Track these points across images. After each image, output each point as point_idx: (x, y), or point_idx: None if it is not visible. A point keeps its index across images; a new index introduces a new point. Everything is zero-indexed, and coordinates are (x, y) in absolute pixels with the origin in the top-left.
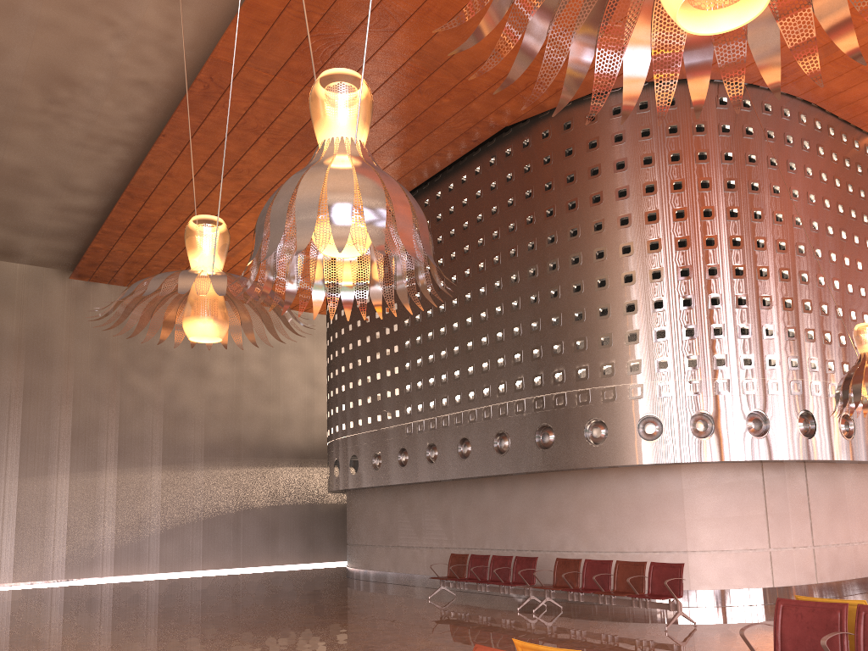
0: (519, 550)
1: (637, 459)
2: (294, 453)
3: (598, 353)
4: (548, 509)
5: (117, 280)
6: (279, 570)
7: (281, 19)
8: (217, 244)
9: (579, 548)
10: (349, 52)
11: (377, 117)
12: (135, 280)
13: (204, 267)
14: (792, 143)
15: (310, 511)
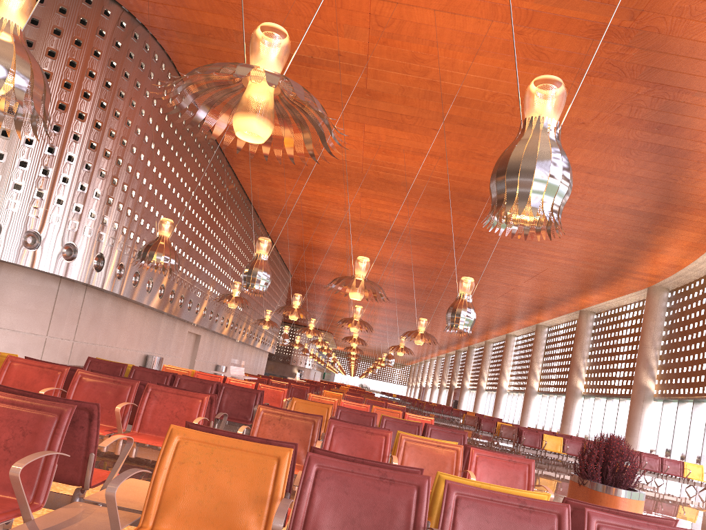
0: None
1: None
2: None
3: None
4: None
5: None
6: None
7: None
8: None
9: None
10: None
11: None
12: None
13: None
14: (152, 79)
15: None
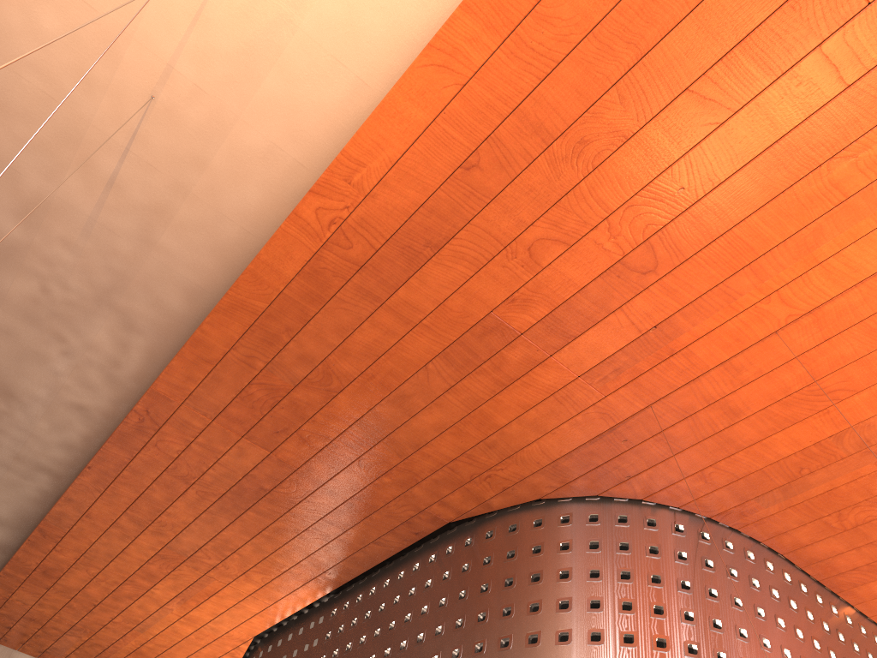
0: None
1: None
2: None
3: None
4: None
5: (8, 639)
6: None
7: (225, 359)
8: None
9: None
10: (290, 408)
11: (314, 486)
12: (28, 644)
13: None
14: (758, 587)
15: None
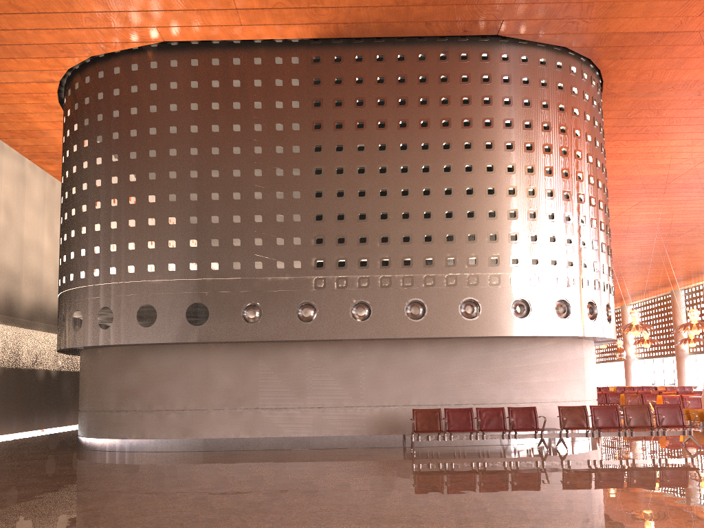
0: (457, 404)
1: (587, 332)
2: None
3: (564, 249)
4: (495, 369)
5: None
6: None
7: None
8: None
9: (524, 400)
10: None
11: None
12: None
13: None
14: None
15: None
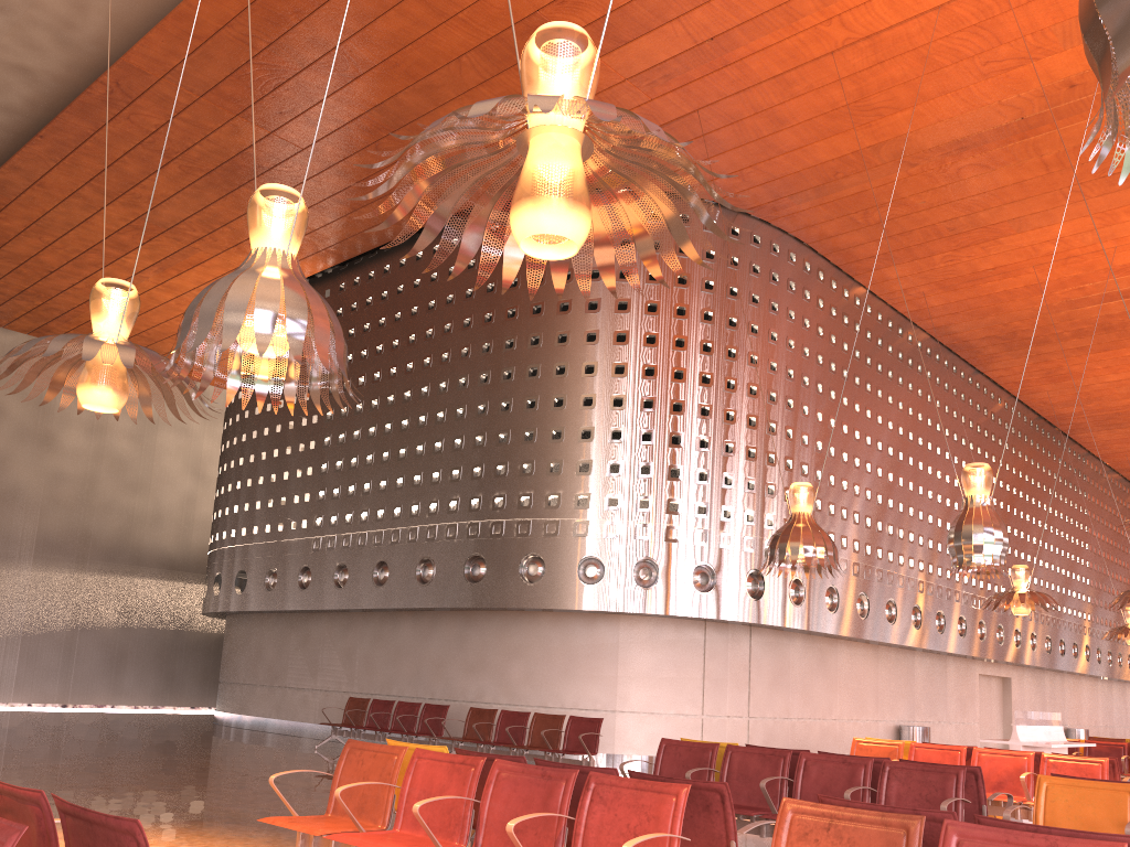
0: (431, 699)
1: (573, 603)
2: (161, 561)
3: (545, 481)
4: (470, 653)
5: None
6: (122, 710)
7: (218, 37)
8: (126, 311)
9: (499, 700)
10: (297, 90)
11: (322, 167)
12: None
13: (109, 333)
14: (777, 282)
15: (174, 639)
